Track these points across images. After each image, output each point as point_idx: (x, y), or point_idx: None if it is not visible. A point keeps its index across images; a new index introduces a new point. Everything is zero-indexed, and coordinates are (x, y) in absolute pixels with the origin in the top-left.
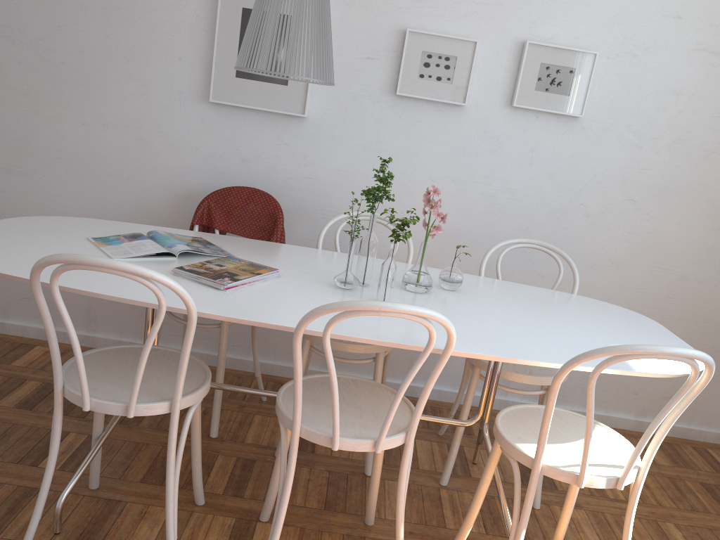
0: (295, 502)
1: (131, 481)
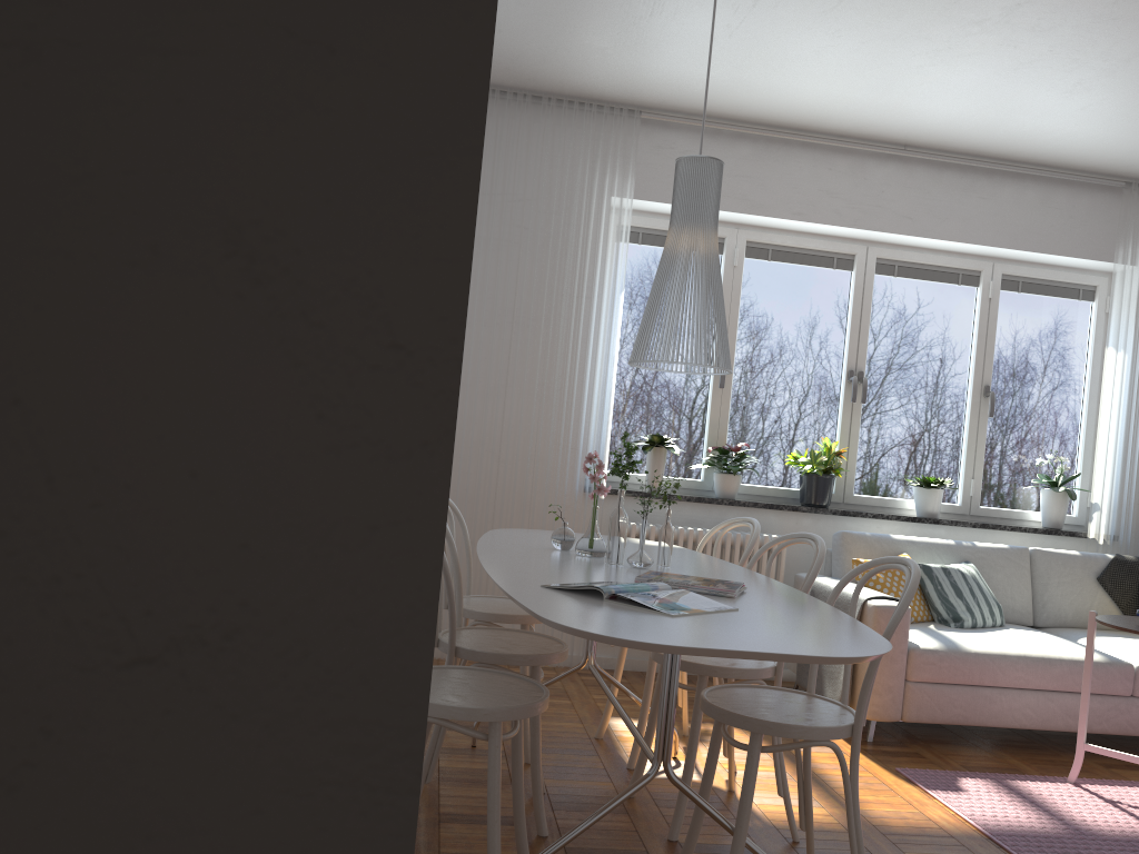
0: (629, 825)
1: None
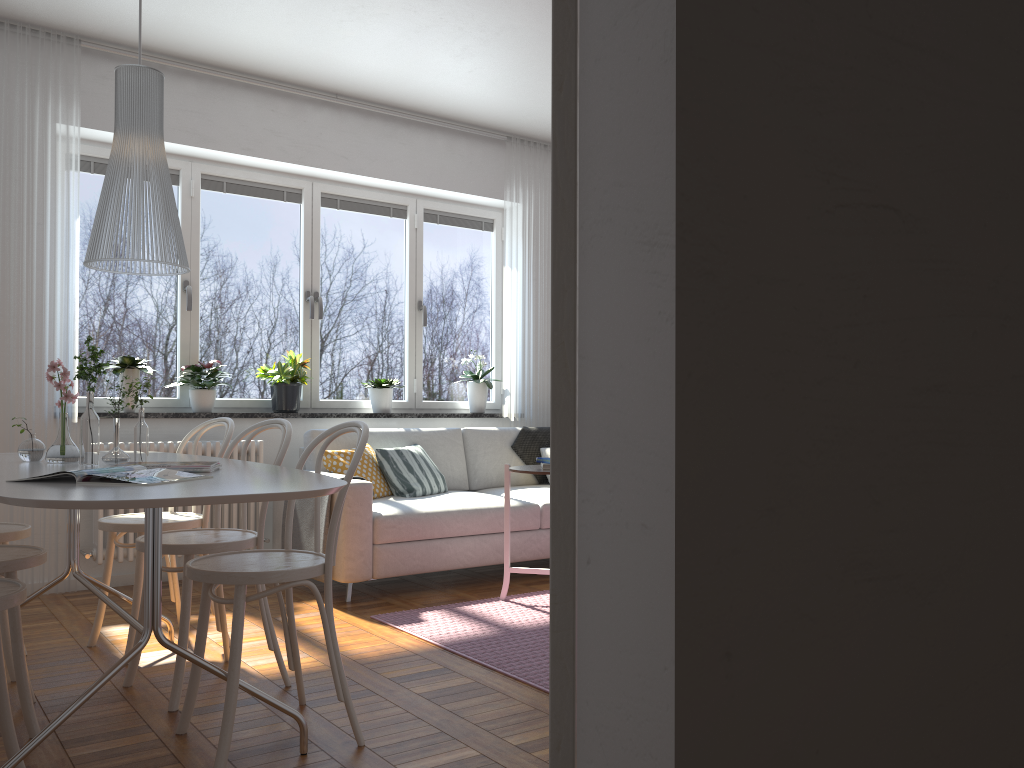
0: (128, 709)
1: (184, 765)
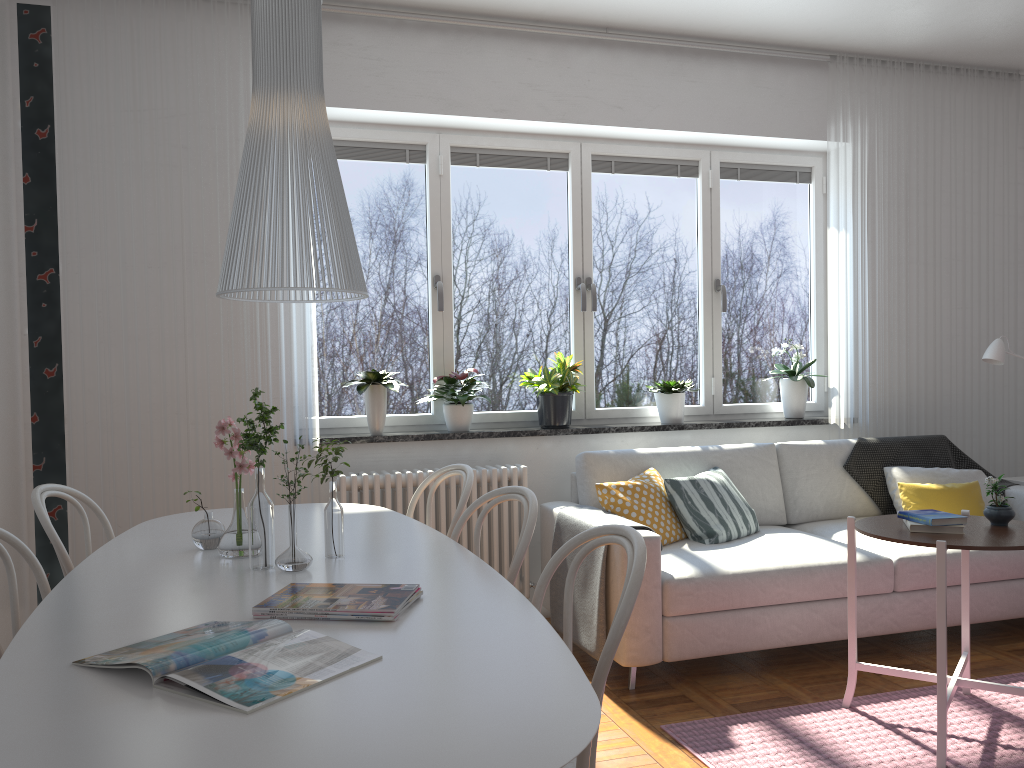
0: None
1: None
